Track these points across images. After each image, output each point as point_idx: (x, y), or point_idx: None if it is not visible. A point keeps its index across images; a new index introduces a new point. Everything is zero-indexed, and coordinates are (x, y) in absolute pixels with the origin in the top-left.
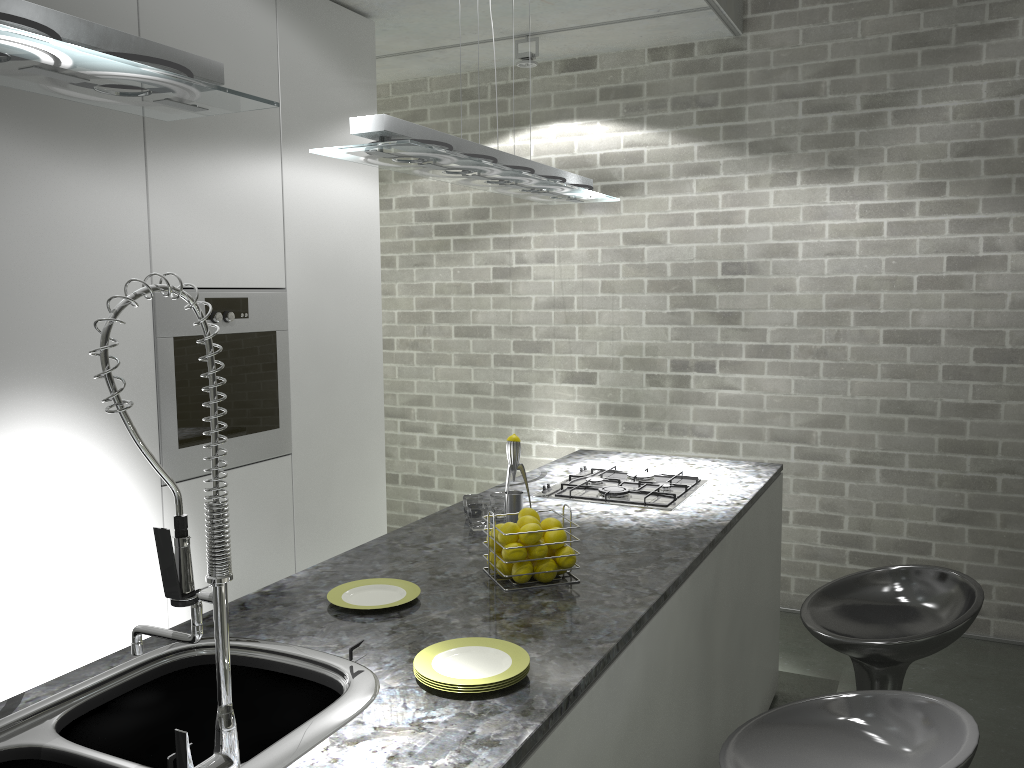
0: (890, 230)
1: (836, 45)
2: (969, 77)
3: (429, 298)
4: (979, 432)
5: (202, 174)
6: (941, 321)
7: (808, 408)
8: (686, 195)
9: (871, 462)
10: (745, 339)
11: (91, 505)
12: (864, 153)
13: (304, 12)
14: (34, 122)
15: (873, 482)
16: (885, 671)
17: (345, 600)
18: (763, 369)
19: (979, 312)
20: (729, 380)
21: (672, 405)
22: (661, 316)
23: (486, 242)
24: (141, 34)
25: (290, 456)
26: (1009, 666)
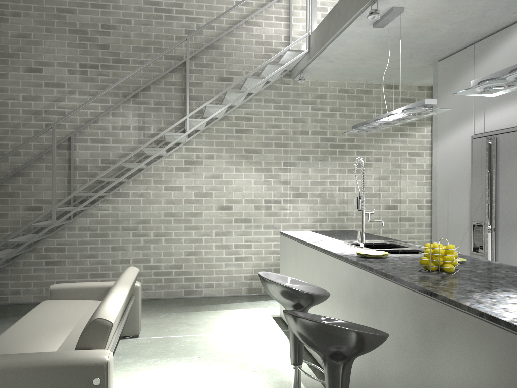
0: None
1: None
2: None
3: None
4: None
5: None
6: None
7: None
8: None
9: None
10: None
11: None
12: None
13: None
14: None
15: None
16: None
17: None
18: None
19: None
20: None
21: None
22: None
23: None
24: None
25: None
26: None
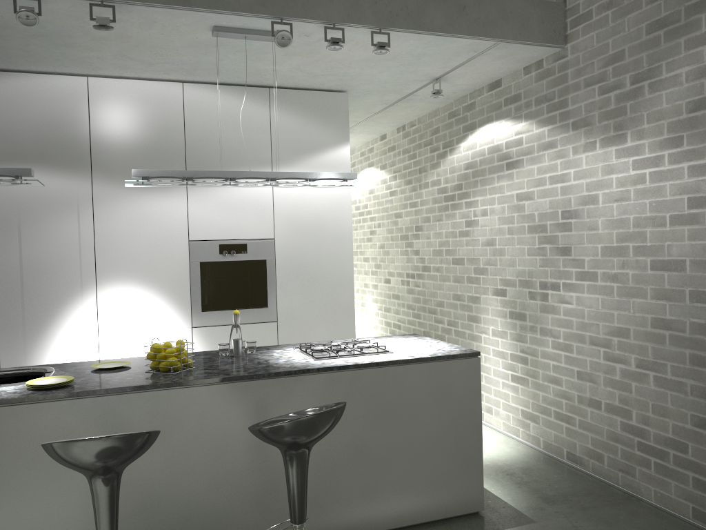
0: (650, 178)
1: (613, 40)
2: (694, 45)
3: (442, 240)
4: None
5: (219, 188)
6: (686, 252)
7: (609, 321)
8: (542, 164)
9: (647, 368)
10: (574, 266)
11: (154, 330)
12: (633, 119)
13: (290, 101)
14: (132, 178)
15: (649, 385)
16: (281, 452)
17: (101, 365)
18: (584, 289)
19: None
20: (567, 297)
21: (540, 314)
22: (534, 250)
23: (462, 204)
24: (185, 133)
25: (276, 322)
26: None
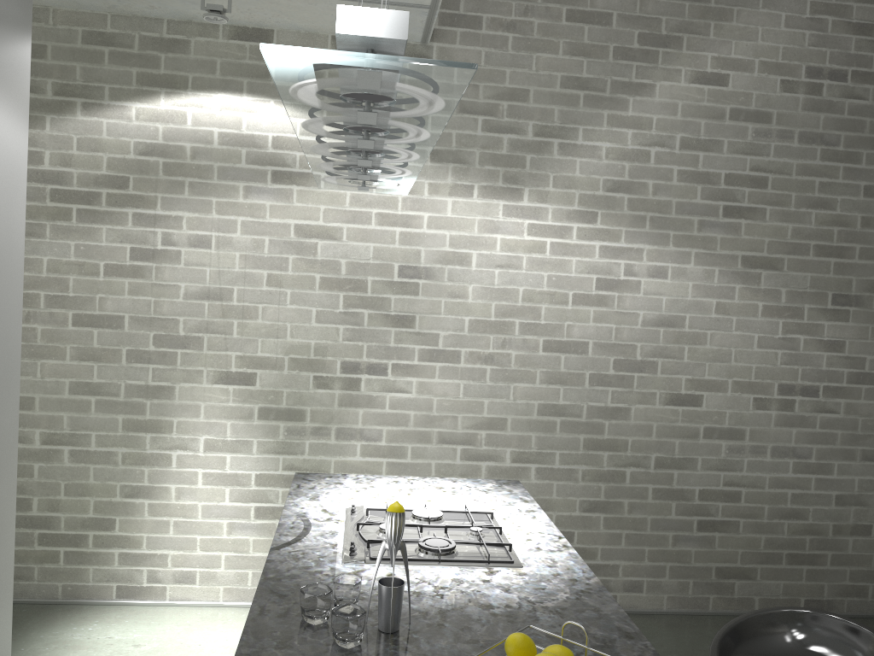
0: (552, 249)
1: (514, 73)
2: (619, 124)
3: (37, 277)
4: (615, 431)
5: None
6: (589, 334)
7: (475, 411)
8: (365, 193)
9: (528, 461)
10: (418, 343)
11: None
12: (533, 176)
13: None
14: None
15: (529, 479)
16: None
17: None
18: (435, 373)
19: (619, 327)
20: (401, 383)
21: (341, 408)
22: (333, 315)
23: (123, 216)
24: None
25: None
26: (648, 638)
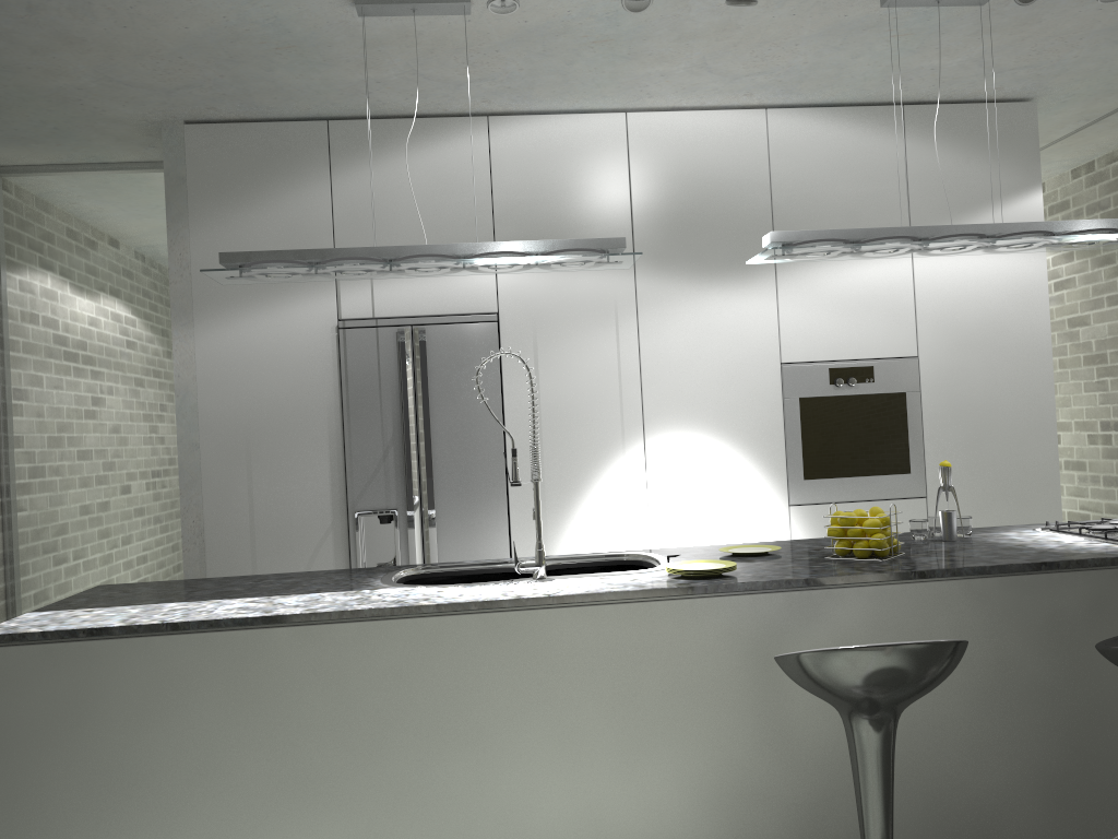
0: None
1: None
2: None
3: None
4: None
5: (826, 276)
6: None
7: None
8: None
9: None
10: None
11: (730, 510)
12: None
13: (938, 123)
14: (692, 266)
15: None
16: None
17: (731, 550)
18: None
19: None
20: None
21: None
22: None
23: None
24: (772, 190)
25: (924, 499)
26: None
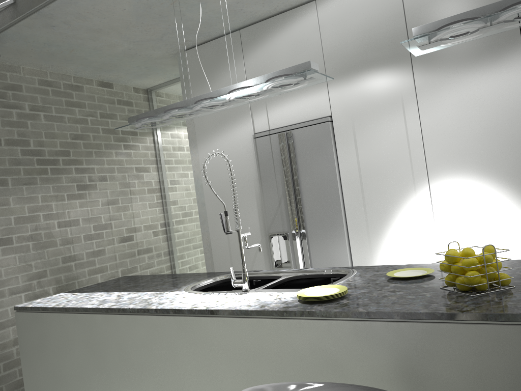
0: None
1: None
2: None
3: None
4: None
5: None
6: None
7: None
8: None
9: None
10: None
11: (498, 228)
12: None
13: None
14: (454, 59)
15: None
16: None
17: (401, 272)
18: None
19: None
20: None
21: None
22: None
23: None
24: None
25: None
26: None
